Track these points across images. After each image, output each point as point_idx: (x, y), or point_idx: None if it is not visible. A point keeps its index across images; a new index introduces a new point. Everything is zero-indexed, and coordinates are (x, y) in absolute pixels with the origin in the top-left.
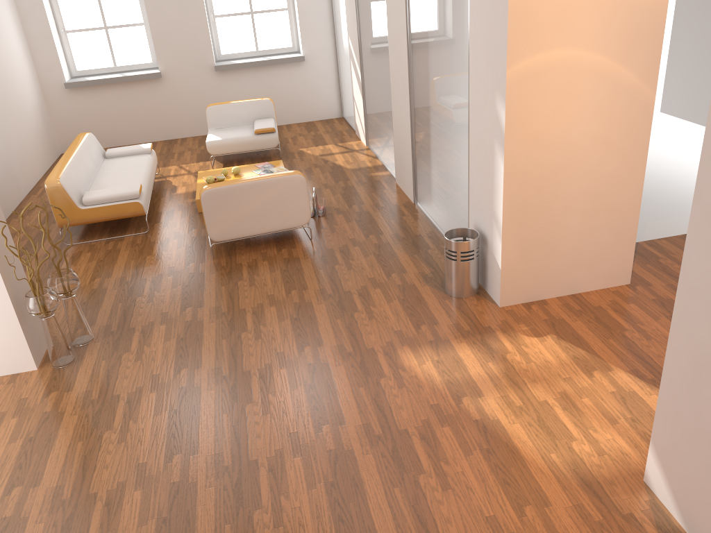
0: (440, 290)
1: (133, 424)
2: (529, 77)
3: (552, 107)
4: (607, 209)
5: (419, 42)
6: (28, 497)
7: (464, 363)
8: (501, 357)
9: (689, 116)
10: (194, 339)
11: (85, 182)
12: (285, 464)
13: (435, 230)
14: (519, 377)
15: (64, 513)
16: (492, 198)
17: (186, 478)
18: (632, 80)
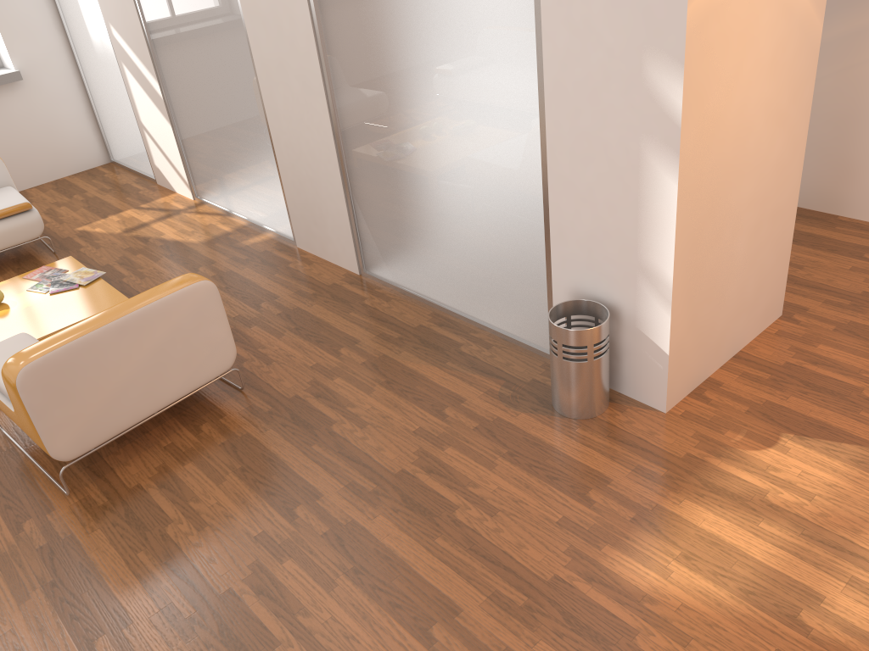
0: (550, 414)
1: None
2: (711, 15)
3: (731, 65)
4: (771, 216)
5: (347, 1)
6: None
7: (727, 541)
8: (765, 504)
9: None
10: None
11: None
12: None
13: (435, 310)
14: (828, 532)
15: None
16: (636, 240)
17: None
18: (805, 6)
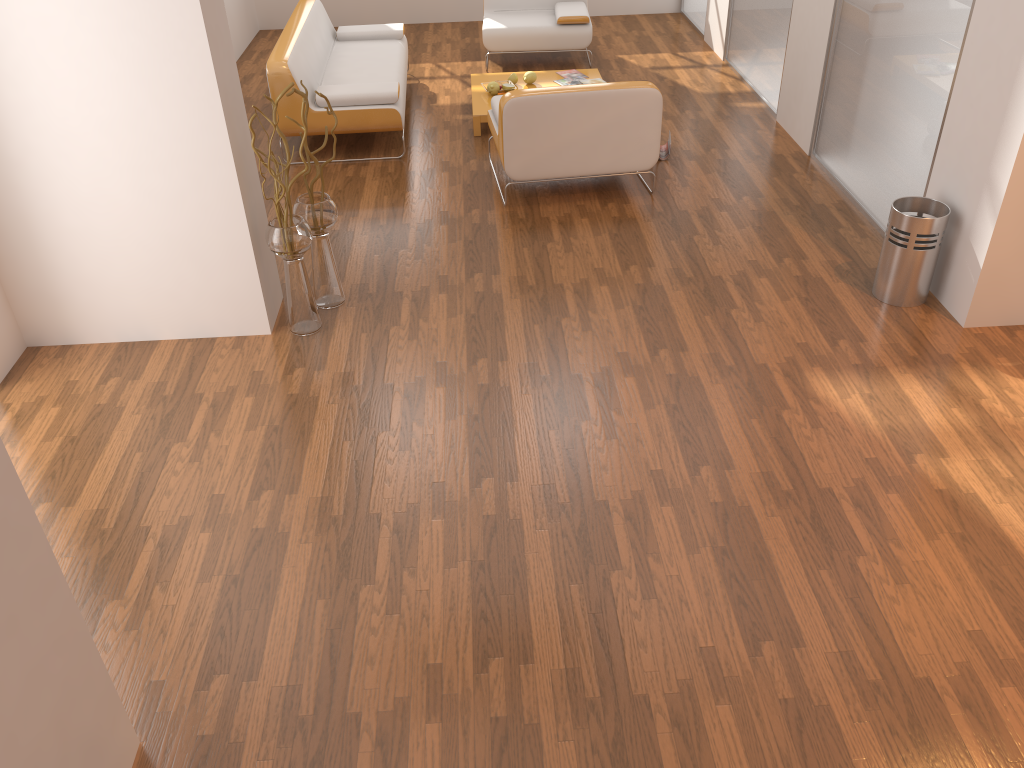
0: (864, 291)
1: (418, 427)
2: None
3: None
4: None
5: None
6: (285, 506)
7: (912, 404)
8: (972, 402)
9: None
10: (491, 319)
11: (315, 71)
12: (648, 513)
13: (846, 199)
14: (1003, 435)
15: (338, 535)
16: (992, 152)
17: (505, 512)
18: None
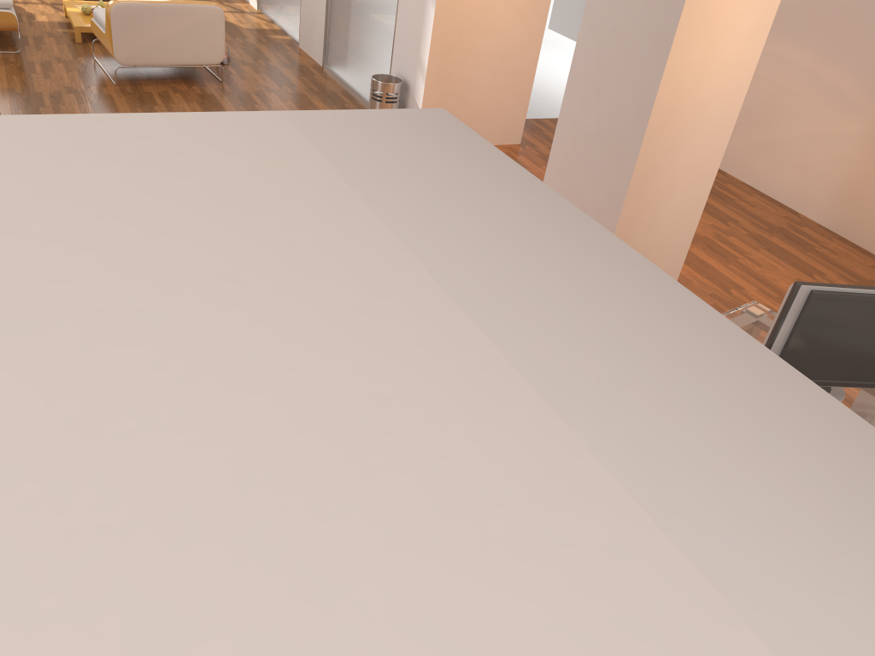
0: None
1: None
2: None
3: None
4: (510, 70)
5: None
6: None
7: None
8: None
9: (572, 35)
10: None
11: None
12: None
13: (348, 90)
14: None
15: None
16: (419, 44)
17: None
18: None
